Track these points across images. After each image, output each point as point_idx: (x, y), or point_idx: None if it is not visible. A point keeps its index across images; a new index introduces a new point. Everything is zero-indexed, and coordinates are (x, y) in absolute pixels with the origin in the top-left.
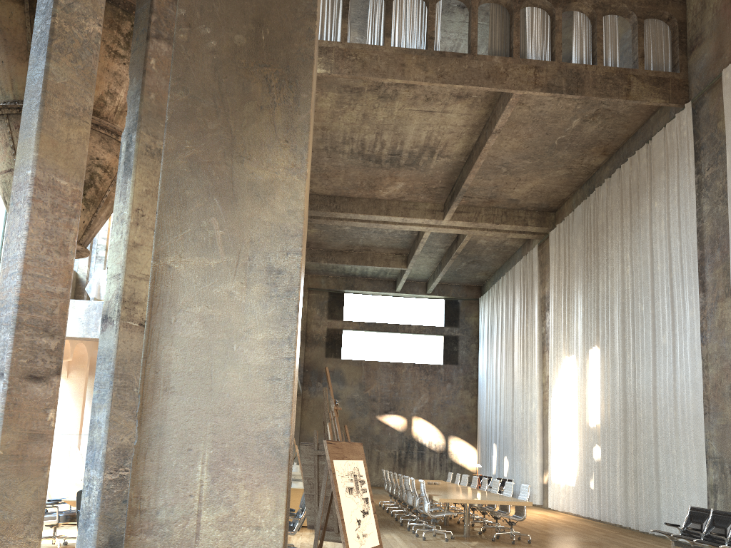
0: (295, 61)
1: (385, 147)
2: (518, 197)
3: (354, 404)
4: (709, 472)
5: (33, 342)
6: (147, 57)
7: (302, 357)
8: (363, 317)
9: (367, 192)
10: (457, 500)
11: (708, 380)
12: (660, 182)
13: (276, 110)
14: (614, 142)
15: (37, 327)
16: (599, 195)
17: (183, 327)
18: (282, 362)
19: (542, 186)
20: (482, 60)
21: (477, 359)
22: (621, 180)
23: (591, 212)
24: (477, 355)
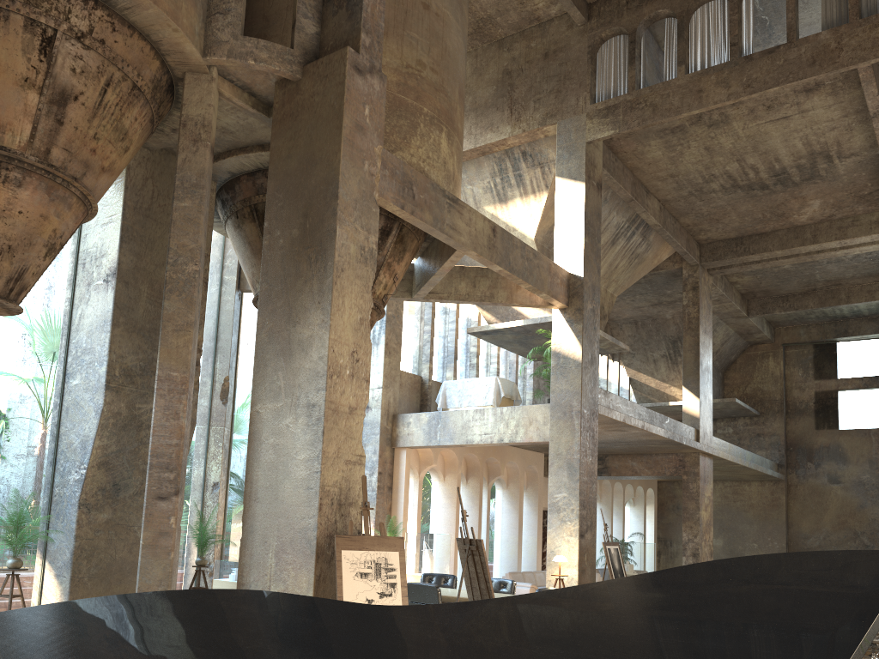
0: (325, 237)
1: (760, 170)
2: None
3: (863, 488)
4: None
5: (160, 476)
6: None
7: (781, 433)
8: None
9: (779, 222)
10: None
11: None
12: None
13: (314, 280)
14: None
15: (162, 467)
16: None
17: (263, 455)
18: (313, 475)
19: None
20: (803, 44)
21: None
22: None
23: None
24: None
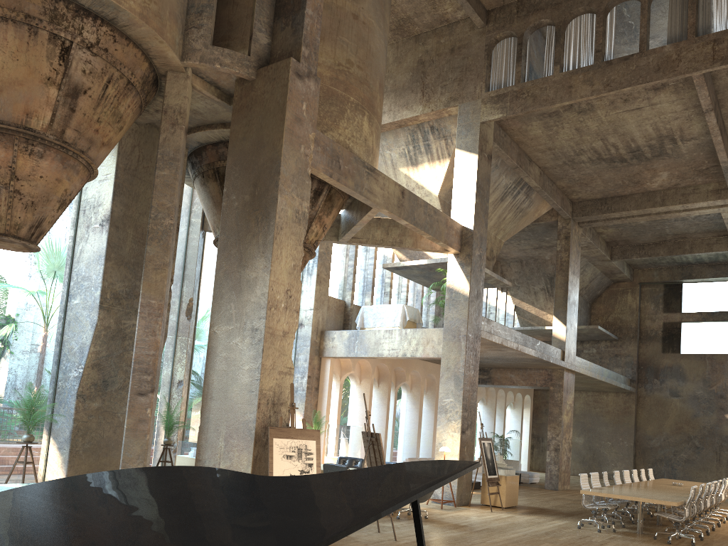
0: (269, 203)
1: (619, 147)
2: None
3: (697, 401)
4: None
5: (140, 378)
6: None
7: (634, 354)
8: None
9: (636, 187)
10: (598, 493)
11: None
12: None
13: (259, 235)
14: None
15: (142, 371)
16: None
17: (218, 364)
18: (254, 381)
19: None
20: (651, 54)
21: None
22: None
23: None
24: None
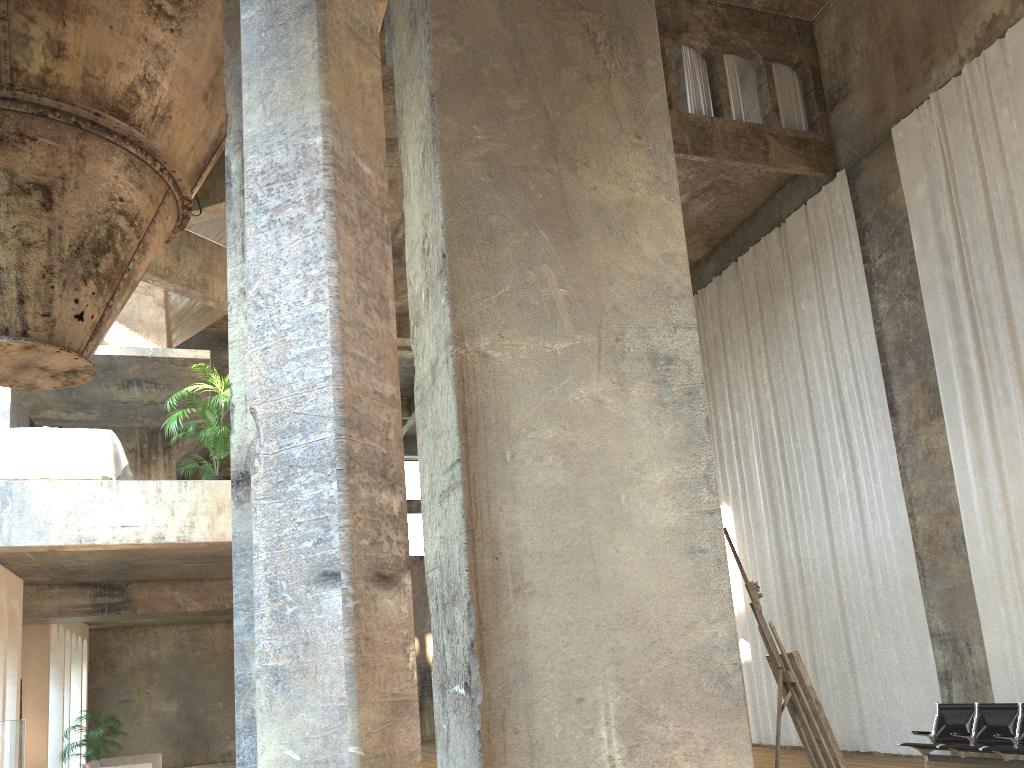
0: (627, 4)
1: None
2: None
3: None
4: (934, 654)
5: (372, 501)
6: None
7: None
8: None
9: None
10: None
11: (916, 532)
12: (807, 276)
13: (612, 83)
14: (724, 227)
15: (373, 469)
16: (704, 299)
17: (527, 468)
18: (702, 519)
19: None
20: None
21: None
22: (740, 278)
23: None
24: None
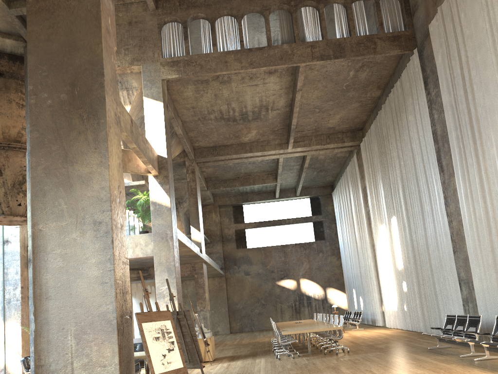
0: (95, 102)
1: (236, 111)
2: (333, 125)
3: (260, 276)
4: (462, 289)
5: None
6: None
7: (221, 251)
8: (269, 216)
9: (235, 140)
10: (294, 332)
11: (453, 229)
12: (409, 103)
13: (88, 132)
14: (382, 80)
15: None
16: (381, 116)
17: (52, 262)
18: (107, 273)
19: (346, 116)
20: (276, 48)
21: (337, 234)
22: (390, 105)
23: (379, 128)
24: (337, 231)
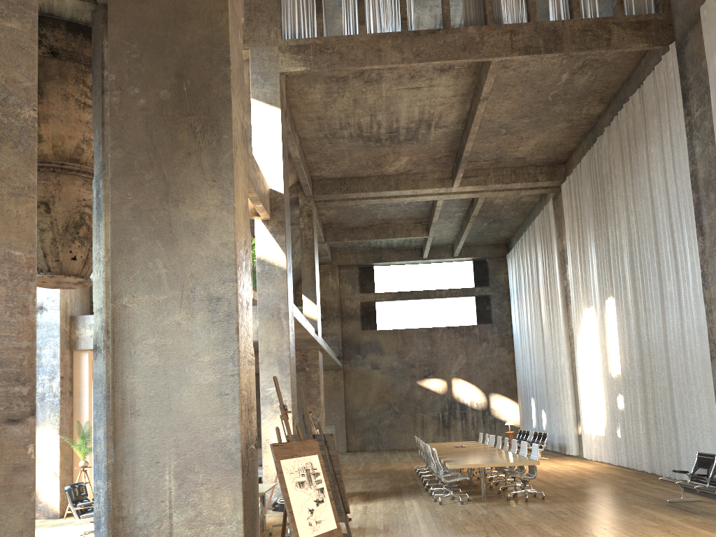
0: (215, 105)
1: (382, 126)
2: (524, 154)
3: (394, 372)
4: None
5: (8, 392)
6: (104, 110)
7: (339, 333)
8: (404, 283)
9: (375, 170)
10: (466, 465)
11: (713, 324)
12: (654, 127)
13: (202, 153)
14: (609, 89)
15: (9, 379)
16: (601, 144)
17: (141, 358)
18: (228, 379)
19: (545, 141)
20: (456, 32)
21: (510, 316)
22: (619, 128)
23: (596, 163)
24: (510, 312)
